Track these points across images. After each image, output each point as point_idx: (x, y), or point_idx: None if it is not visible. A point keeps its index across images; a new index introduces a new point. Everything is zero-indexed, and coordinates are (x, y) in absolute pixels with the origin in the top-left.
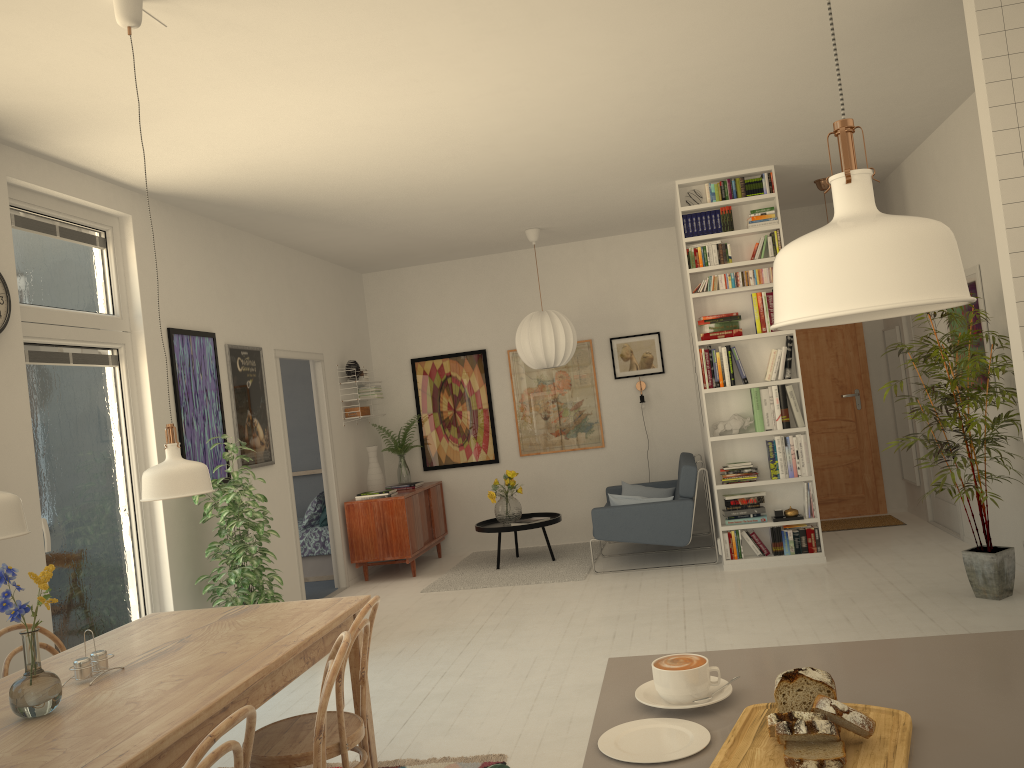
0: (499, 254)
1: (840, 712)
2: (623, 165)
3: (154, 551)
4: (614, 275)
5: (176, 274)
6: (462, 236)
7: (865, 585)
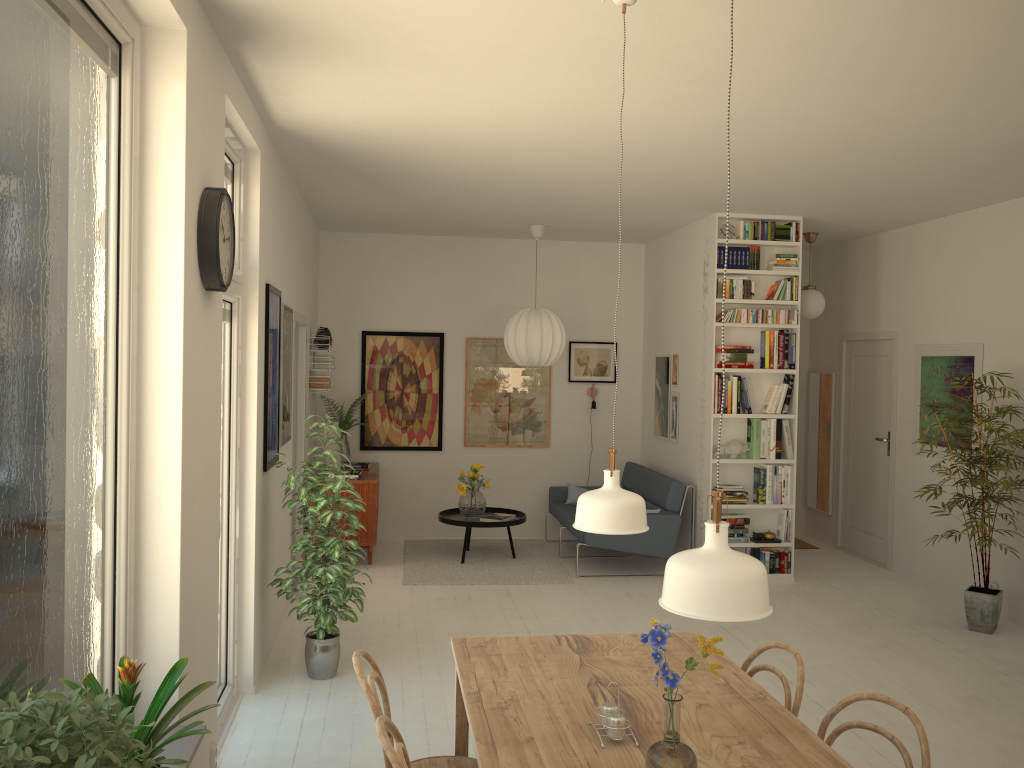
0: (471, 238)
1: None
2: (705, 194)
3: (238, 538)
4: (582, 280)
5: (270, 222)
6: (470, 219)
7: (859, 610)
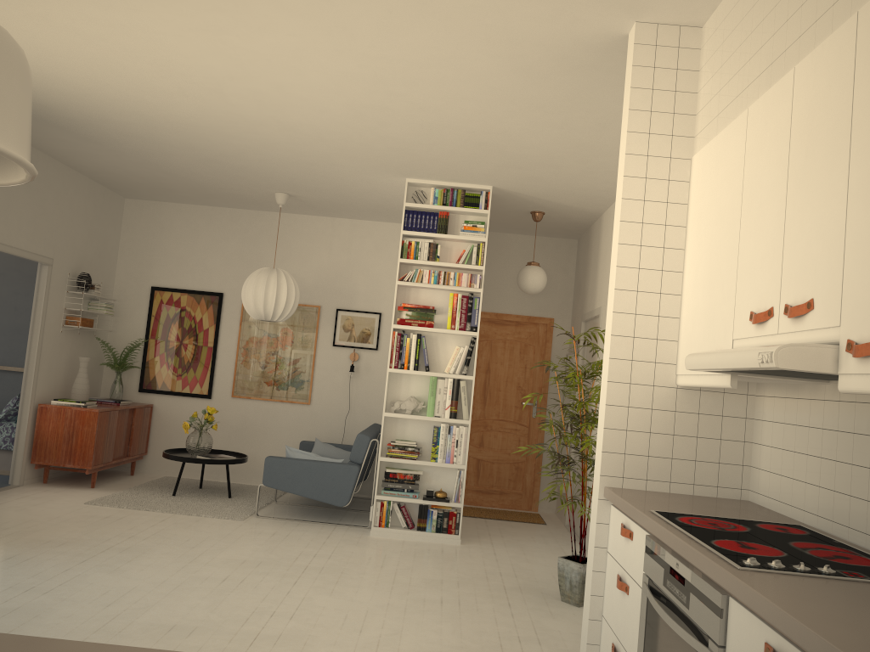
0: (256, 211)
1: None
2: (354, 148)
3: None
4: (353, 254)
5: None
6: (215, 183)
7: (478, 572)
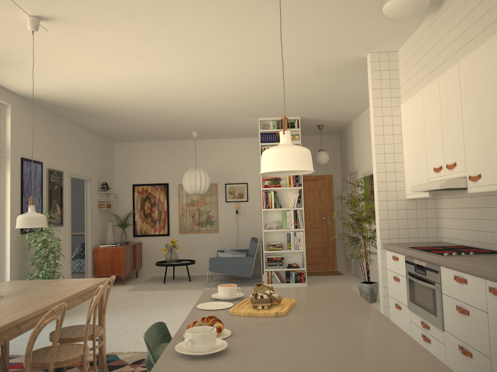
0: (179, 141)
1: (271, 293)
2: (236, 109)
3: (3, 260)
4: (230, 156)
5: (28, 133)
6: (163, 131)
7: None
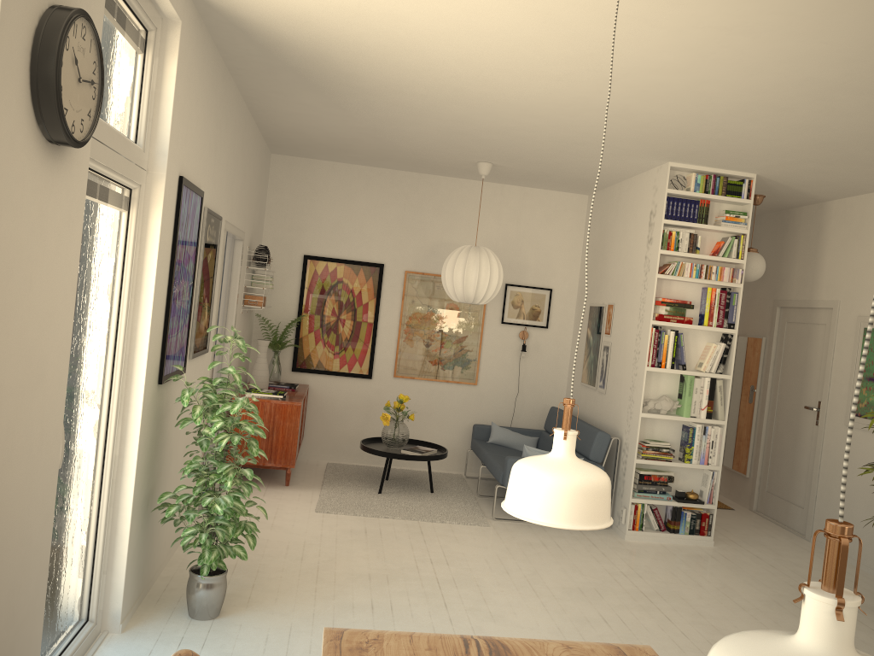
0: (419, 174)
1: None
2: (664, 136)
3: (118, 456)
4: (523, 225)
5: (193, 111)
6: (419, 150)
7: (784, 585)
